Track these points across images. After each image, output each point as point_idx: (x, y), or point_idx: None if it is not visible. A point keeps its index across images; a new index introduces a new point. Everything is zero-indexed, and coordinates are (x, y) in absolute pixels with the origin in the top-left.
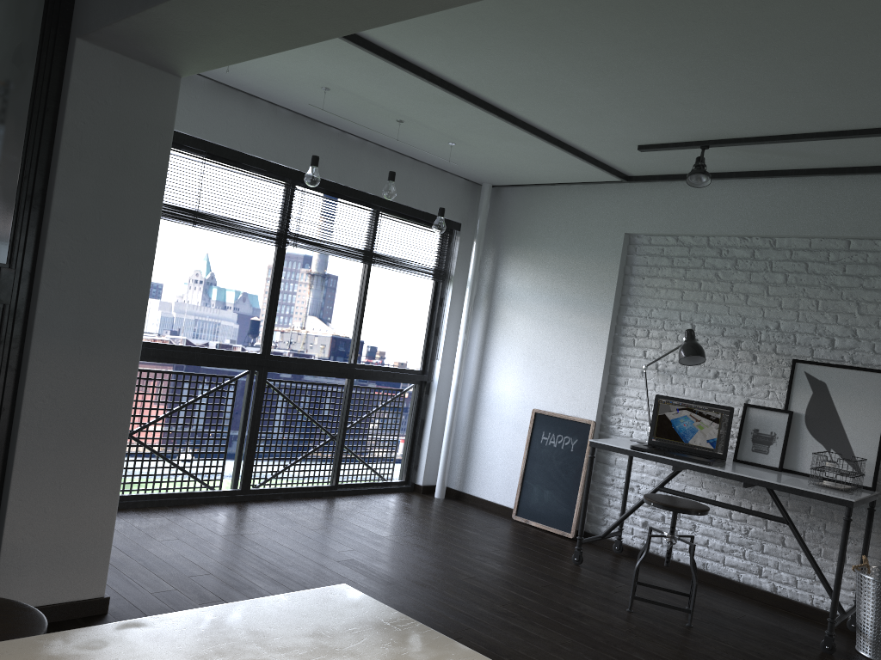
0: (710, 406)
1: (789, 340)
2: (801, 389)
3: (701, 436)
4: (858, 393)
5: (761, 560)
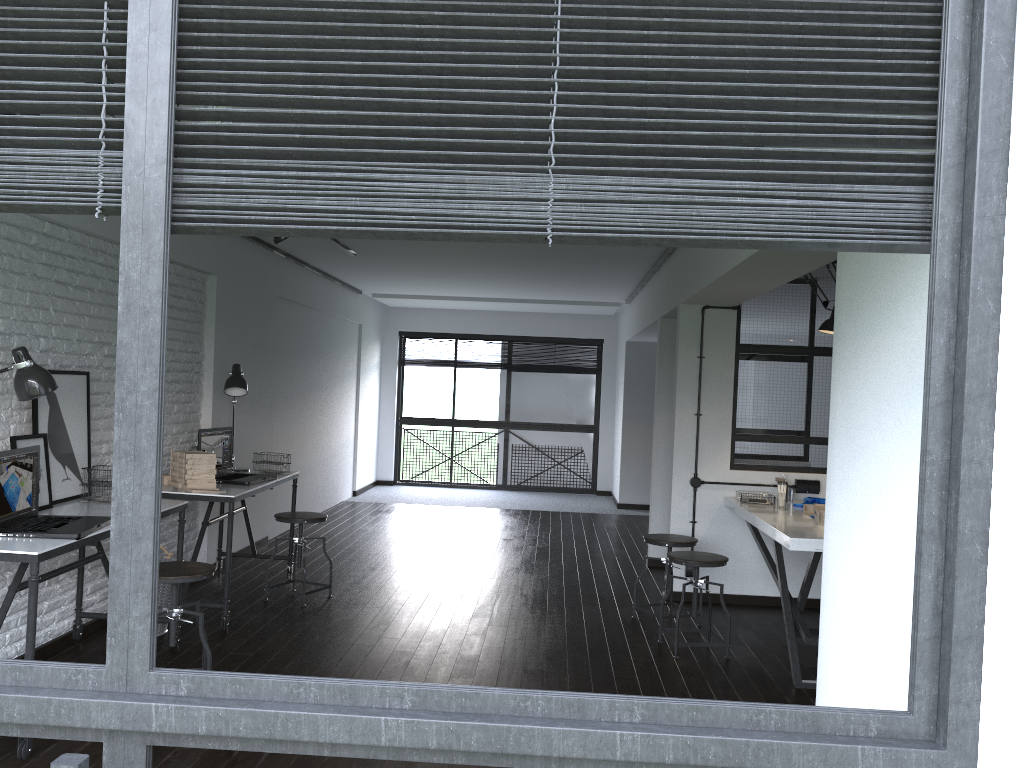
0: (27, 452)
1: (10, 345)
2: (42, 405)
3: (23, 496)
4: (73, 399)
5: (6, 627)
